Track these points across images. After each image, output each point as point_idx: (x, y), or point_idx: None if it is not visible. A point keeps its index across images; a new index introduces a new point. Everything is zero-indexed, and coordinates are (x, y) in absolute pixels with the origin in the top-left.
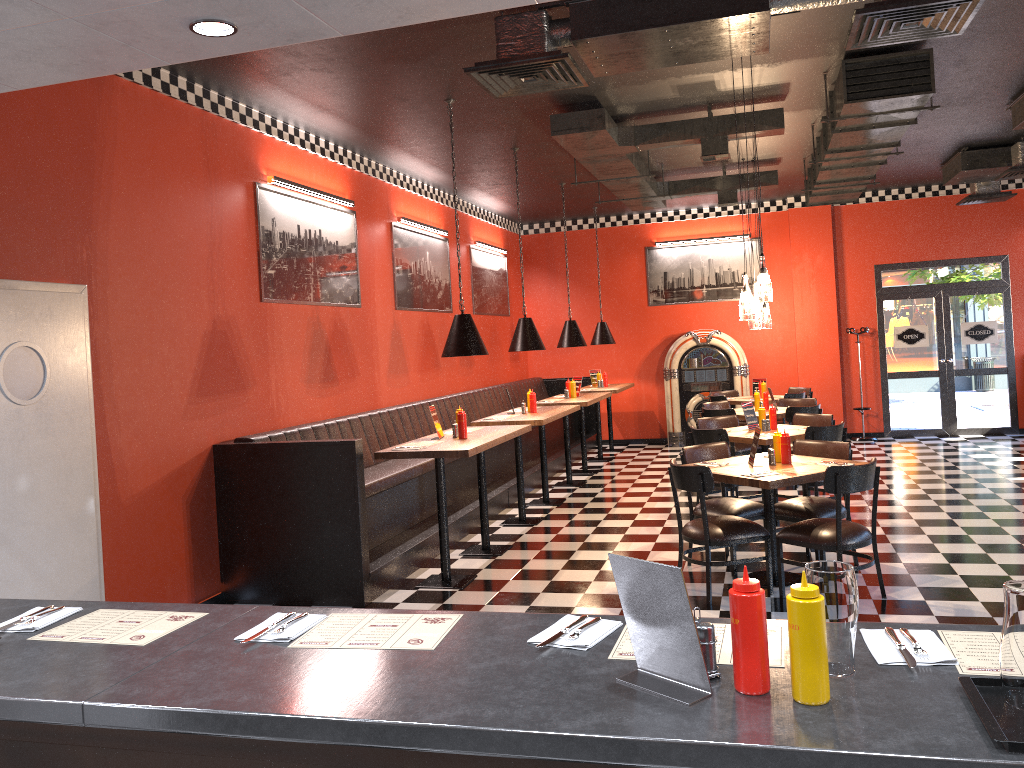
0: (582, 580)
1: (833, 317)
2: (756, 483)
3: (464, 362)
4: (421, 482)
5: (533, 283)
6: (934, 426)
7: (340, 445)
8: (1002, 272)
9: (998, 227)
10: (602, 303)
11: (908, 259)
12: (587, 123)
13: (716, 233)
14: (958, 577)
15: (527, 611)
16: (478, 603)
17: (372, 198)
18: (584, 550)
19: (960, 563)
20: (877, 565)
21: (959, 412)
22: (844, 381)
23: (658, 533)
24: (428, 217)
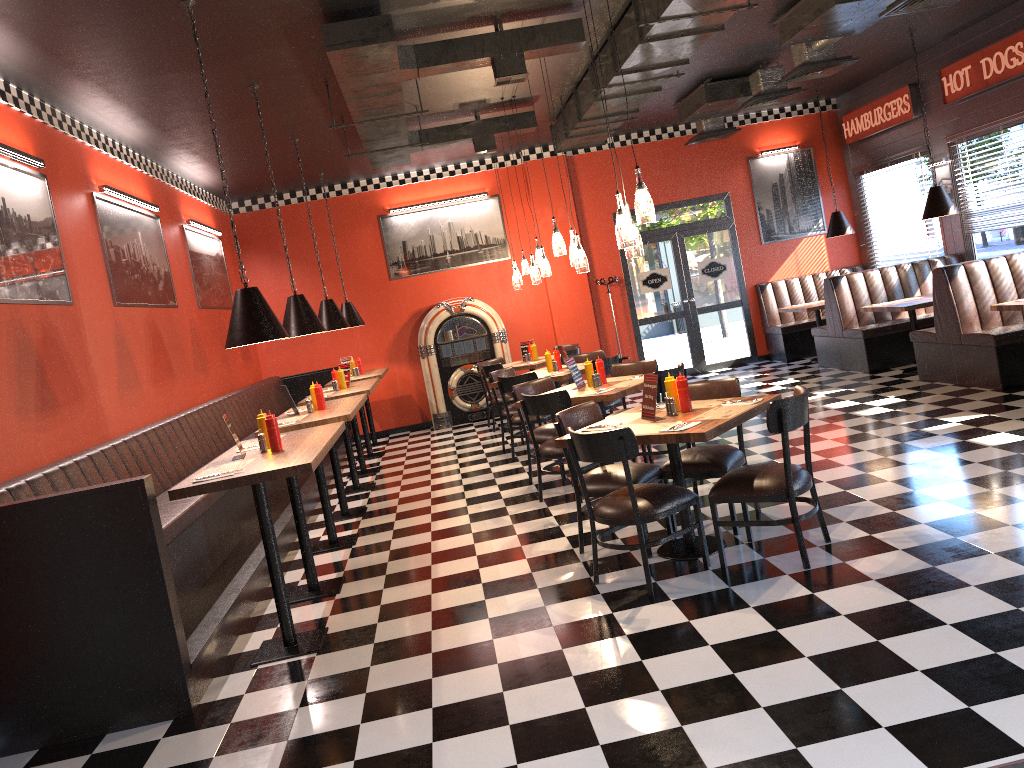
0: (471, 601)
1: None
2: (687, 437)
3: (199, 367)
4: (206, 521)
5: (253, 269)
6: (686, 366)
7: (120, 489)
8: (726, 209)
9: (717, 166)
10: (338, 283)
11: None
12: (371, 34)
13: (453, 194)
14: (871, 503)
15: (435, 661)
16: (359, 667)
17: (64, 159)
18: (441, 562)
19: (856, 488)
20: (818, 506)
21: (706, 349)
22: (599, 334)
23: (511, 523)
24: (133, 188)
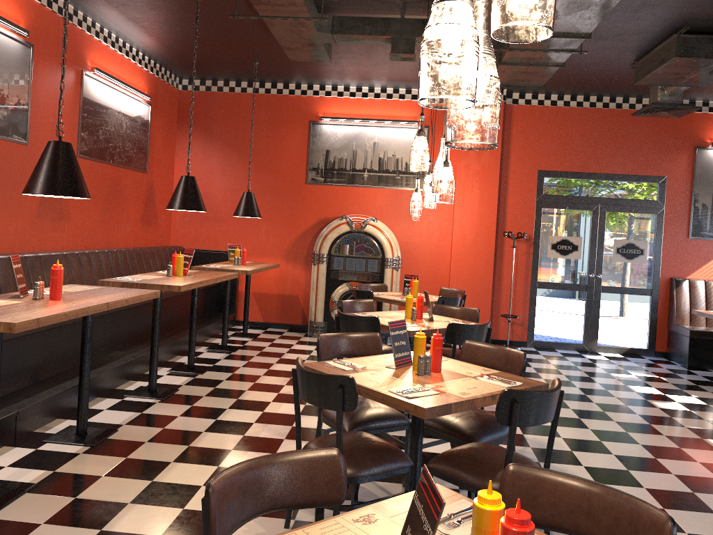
0: None
1: (492, 218)
2: None
3: (47, 214)
4: None
5: (187, 144)
6: (576, 340)
7: None
8: (659, 193)
9: (661, 147)
10: (258, 175)
11: (571, 168)
12: None
13: (385, 116)
14: None
15: None
16: None
17: None
18: None
19: None
20: None
21: (601, 329)
22: (494, 285)
23: None
24: None
